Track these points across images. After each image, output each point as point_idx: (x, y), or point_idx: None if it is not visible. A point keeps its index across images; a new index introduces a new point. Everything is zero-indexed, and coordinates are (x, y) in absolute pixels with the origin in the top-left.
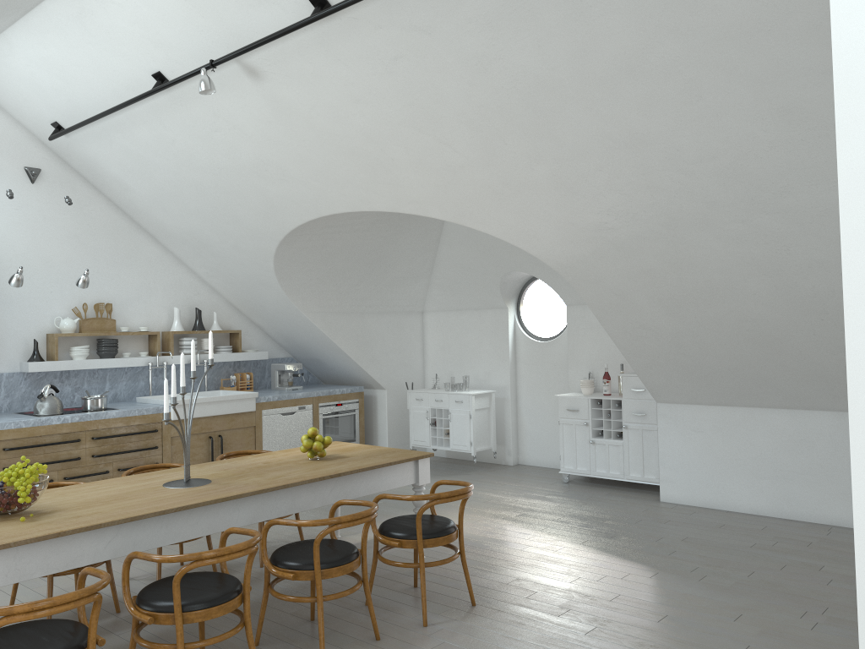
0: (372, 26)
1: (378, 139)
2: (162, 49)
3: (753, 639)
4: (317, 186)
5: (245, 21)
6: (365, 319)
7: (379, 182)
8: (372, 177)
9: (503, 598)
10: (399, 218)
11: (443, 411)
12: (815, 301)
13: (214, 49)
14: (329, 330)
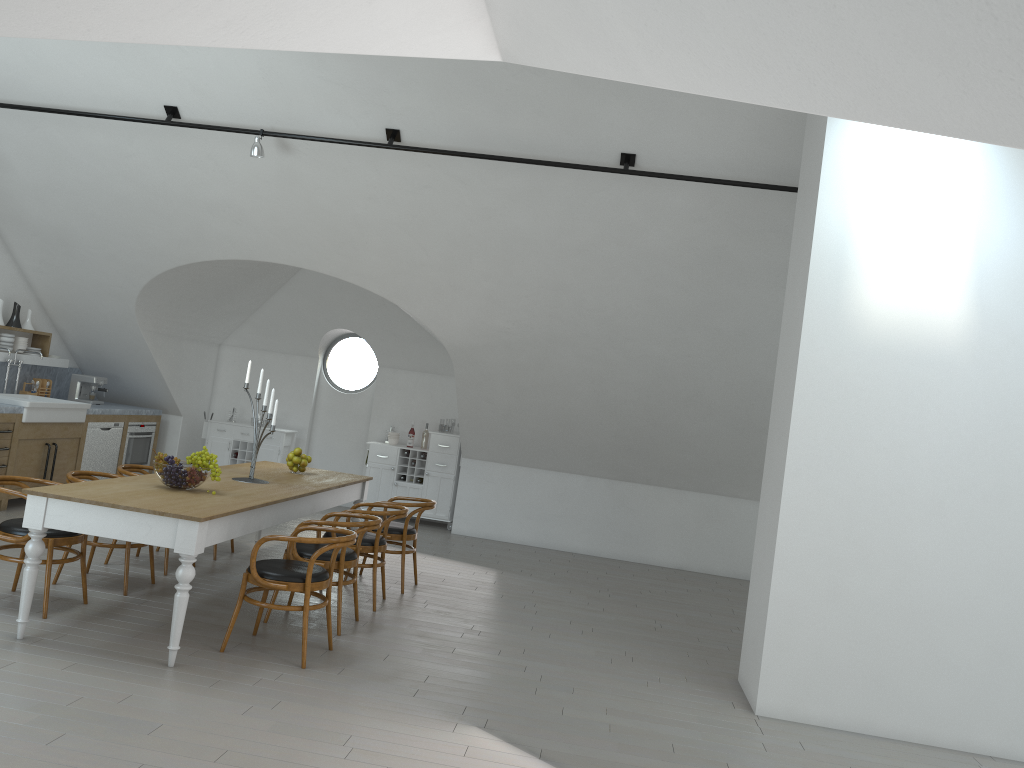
0: (423, 163)
1: (365, 226)
2: (200, 96)
3: (587, 600)
4: (271, 238)
5: (312, 116)
6: (181, 345)
7: (340, 253)
8: (335, 248)
9: (429, 581)
10: (274, 264)
11: (248, 445)
12: (612, 404)
13: (260, 118)
14: (155, 351)
